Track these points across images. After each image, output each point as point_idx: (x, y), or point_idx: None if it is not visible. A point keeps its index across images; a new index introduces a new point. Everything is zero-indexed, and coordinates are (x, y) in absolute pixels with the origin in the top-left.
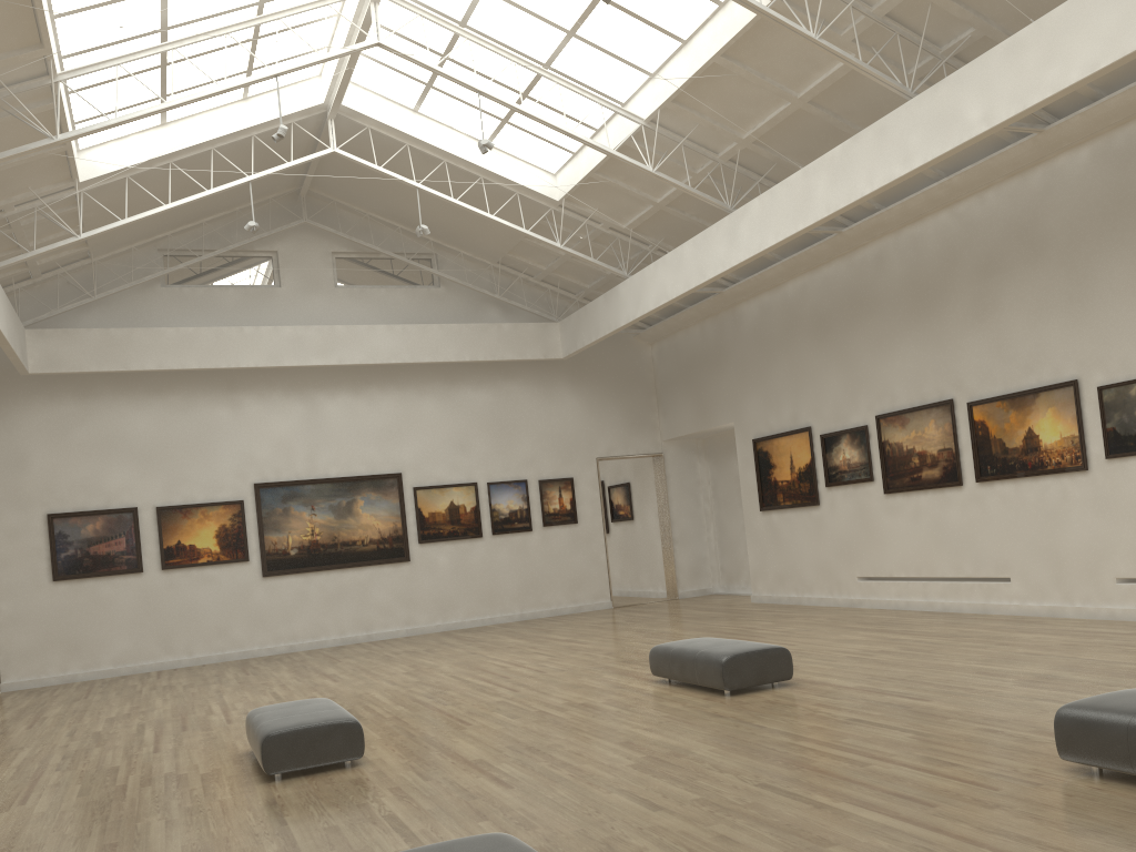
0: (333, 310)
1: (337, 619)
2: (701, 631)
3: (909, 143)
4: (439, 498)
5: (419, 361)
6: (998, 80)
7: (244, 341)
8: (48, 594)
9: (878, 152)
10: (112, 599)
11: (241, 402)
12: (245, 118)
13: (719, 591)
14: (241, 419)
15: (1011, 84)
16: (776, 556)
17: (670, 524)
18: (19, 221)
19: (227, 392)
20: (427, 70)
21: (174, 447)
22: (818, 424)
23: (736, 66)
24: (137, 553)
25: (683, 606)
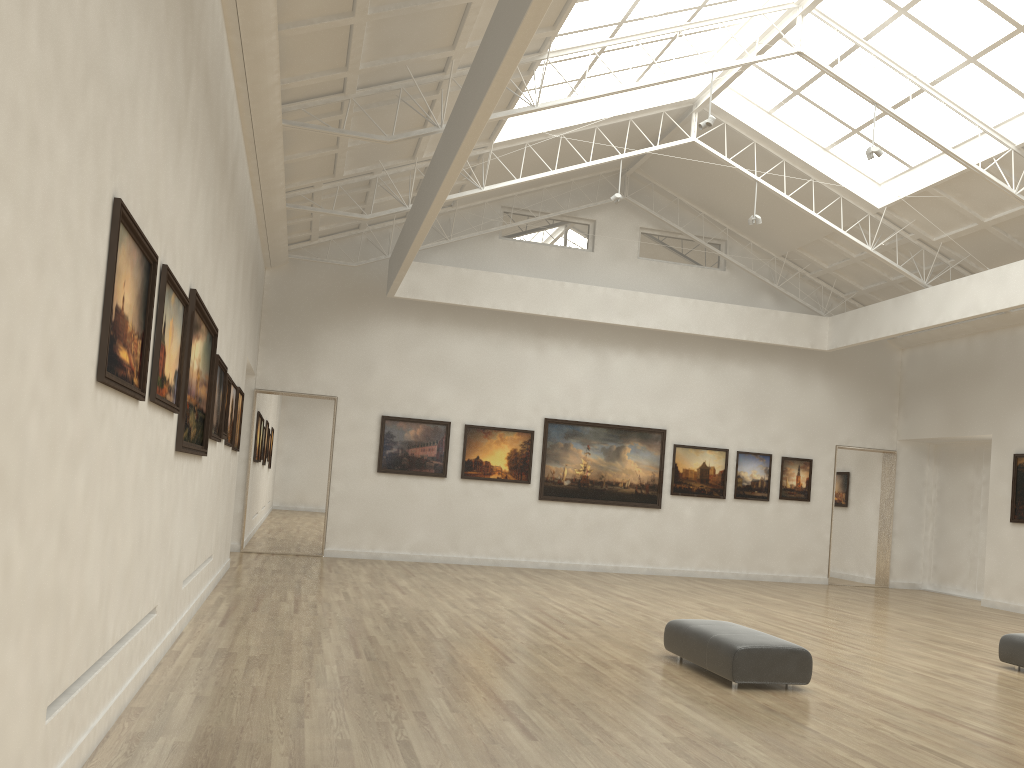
0: (632, 278)
1: (592, 548)
2: (971, 625)
3: None
4: (694, 458)
5: (703, 333)
6: None
7: (563, 294)
8: (371, 482)
9: None
10: (418, 496)
11: (545, 346)
12: (629, 104)
13: (927, 588)
14: (543, 361)
15: None
16: (1021, 567)
17: (892, 517)
18: None
19: (536, 336)
20: (801, 78)
21: (487, 376)
22: None
23: None
24: (443, 460)
25: (906, 596)
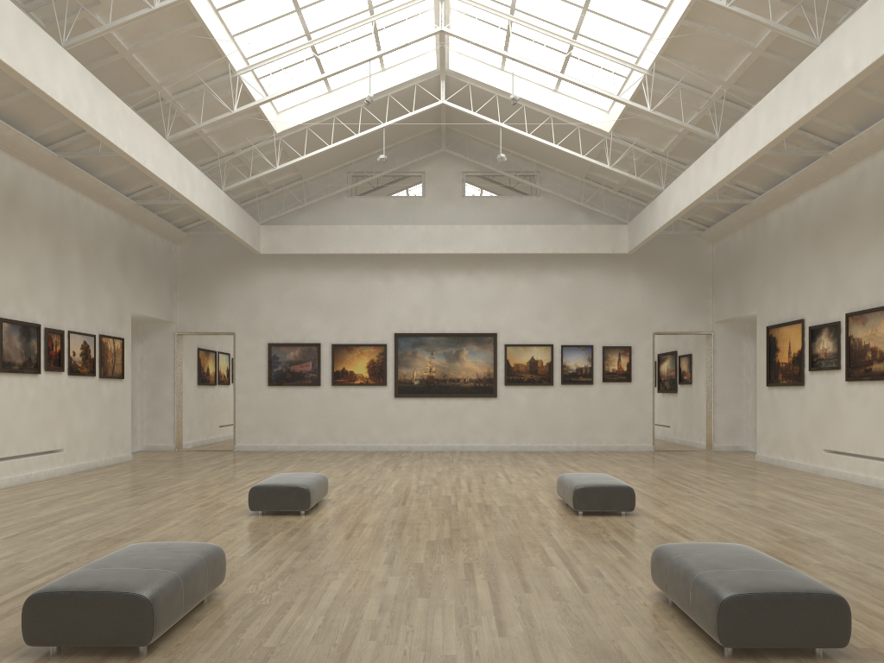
0: (459, 213)
1: (441, 432)
2: (668, 474)
3: (811, 87)
4: (523, 354)
5: (513, 252)
6: (864, 33)
7: (392, 235)
8: (264, 393)
9: (794, 94)
10: (301, 401)
11: (391, 277)
12: (382, 83)
13: (751, 449)
14: (390, 289)
15: (870, 37)
16: (773, 424)
17: (712, 390)
18: (246, 158)
19: (383, 269)
20: (501, 41)
21: (346, 305)
22: (808, 317)
23: (698, 26)
24: (317, 373)
25: (703, 456)
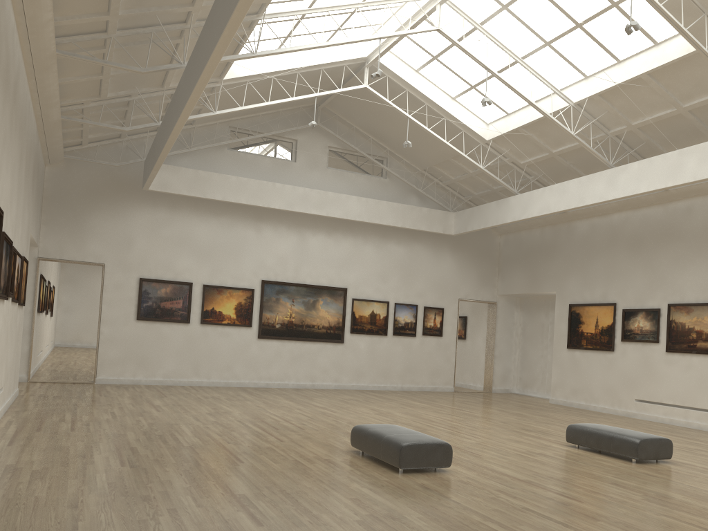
0: (323, 181)
1: (296, 371)
2: (545, 417)
3: None
4: (366, 307)
5: (372, 222)
6: None
7: (274, 191)
8: (132, 327)
9: None
10: (169, 337)
11: (262, 228)
12: (321, 57)
13: (515, 392)
14: (260, 239)
15: None
16: (573, 377)
17: (494, 346)
18: None
19: (255, 221)
20: (438, 48)
21: (219, 249)
22: (621, 302)
23: (653, 81)
24: (187, 310)
25: (503, 398)
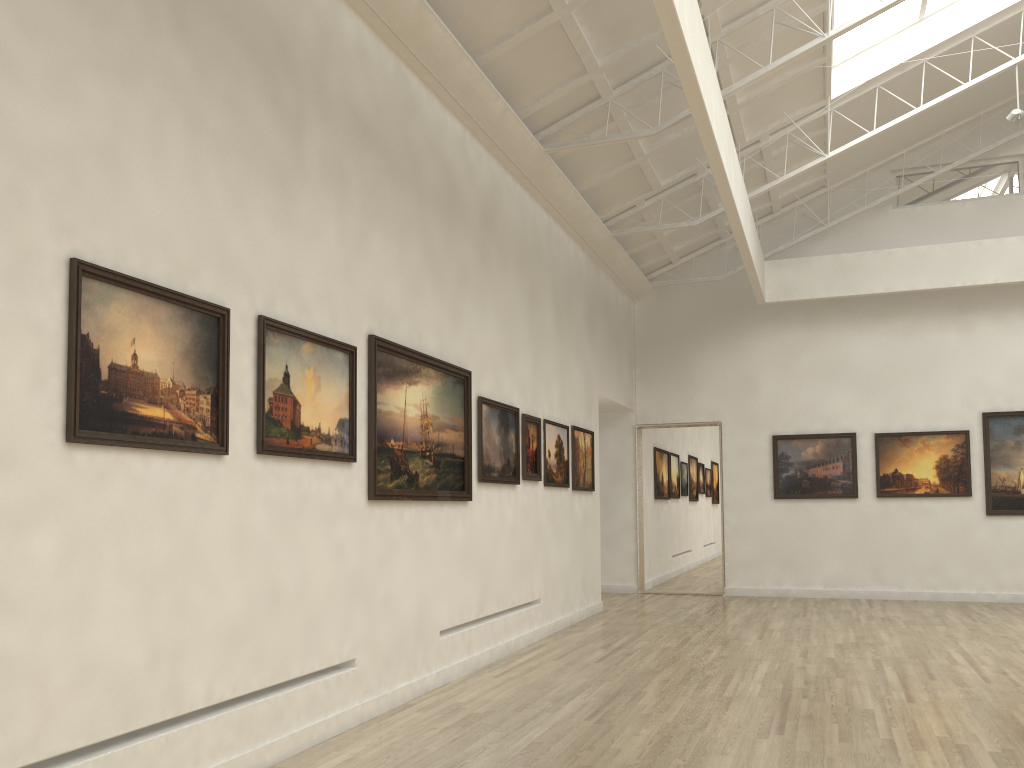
0: None
1: None
2: None
3: None
4: None
5: None
6: None
7: (982, 255)
8: (768, 510)
9: None
10: (826, 522)
11: (972, 324)
12: None
13: None
14: (970, 343)
15: None
16: None
17: None
18: (770, 151)
19: (957, 313)
20: None
21: (896, 373)
22: None
23: None
24: (852, 478)
25: None
